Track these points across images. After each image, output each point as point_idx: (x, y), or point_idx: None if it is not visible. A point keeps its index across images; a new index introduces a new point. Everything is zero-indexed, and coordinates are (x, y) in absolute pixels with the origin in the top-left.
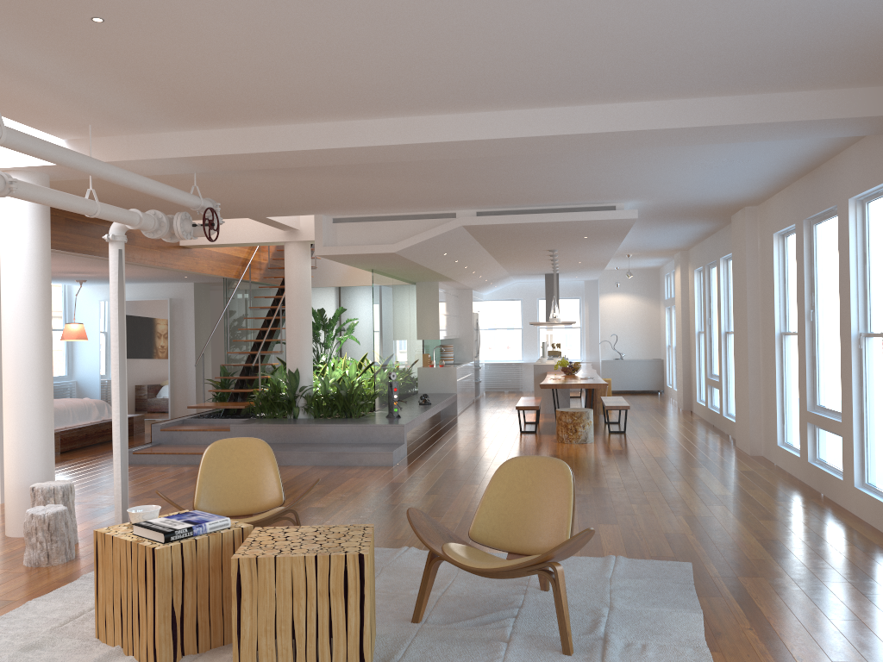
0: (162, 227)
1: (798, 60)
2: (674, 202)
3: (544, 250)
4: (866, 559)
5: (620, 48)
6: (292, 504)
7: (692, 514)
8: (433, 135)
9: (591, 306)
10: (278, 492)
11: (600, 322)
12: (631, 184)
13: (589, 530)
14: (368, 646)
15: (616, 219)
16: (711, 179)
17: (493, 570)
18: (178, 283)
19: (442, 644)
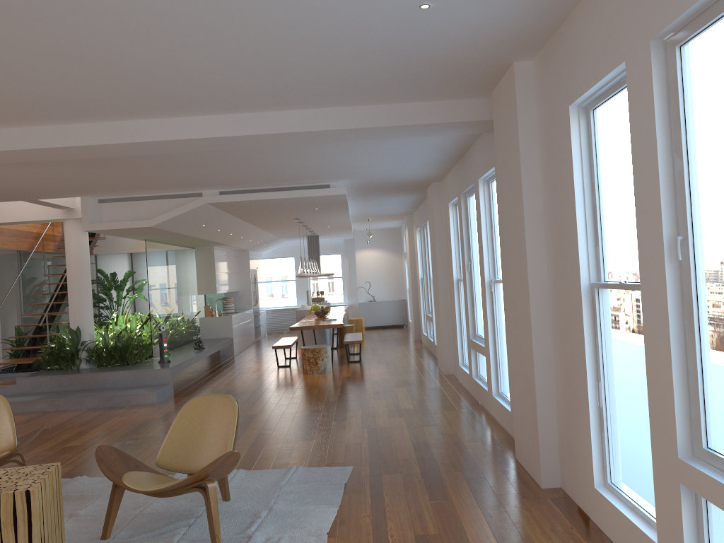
0: None
1: (401, 81)
2: (375, 181)
3: (291, 218)
4: (482, 452)
5: (258, 72)
6: (15, 449)
7: (376, 426)
8: (138, 136)
9: (350, 259)
10: (12, 439)
11: (357, 272)
12: (331, 168)
13: (231, 452)
14: None
15: (330, 195)
16: (391, 164)
17: (155, 491)
18: None
19: None
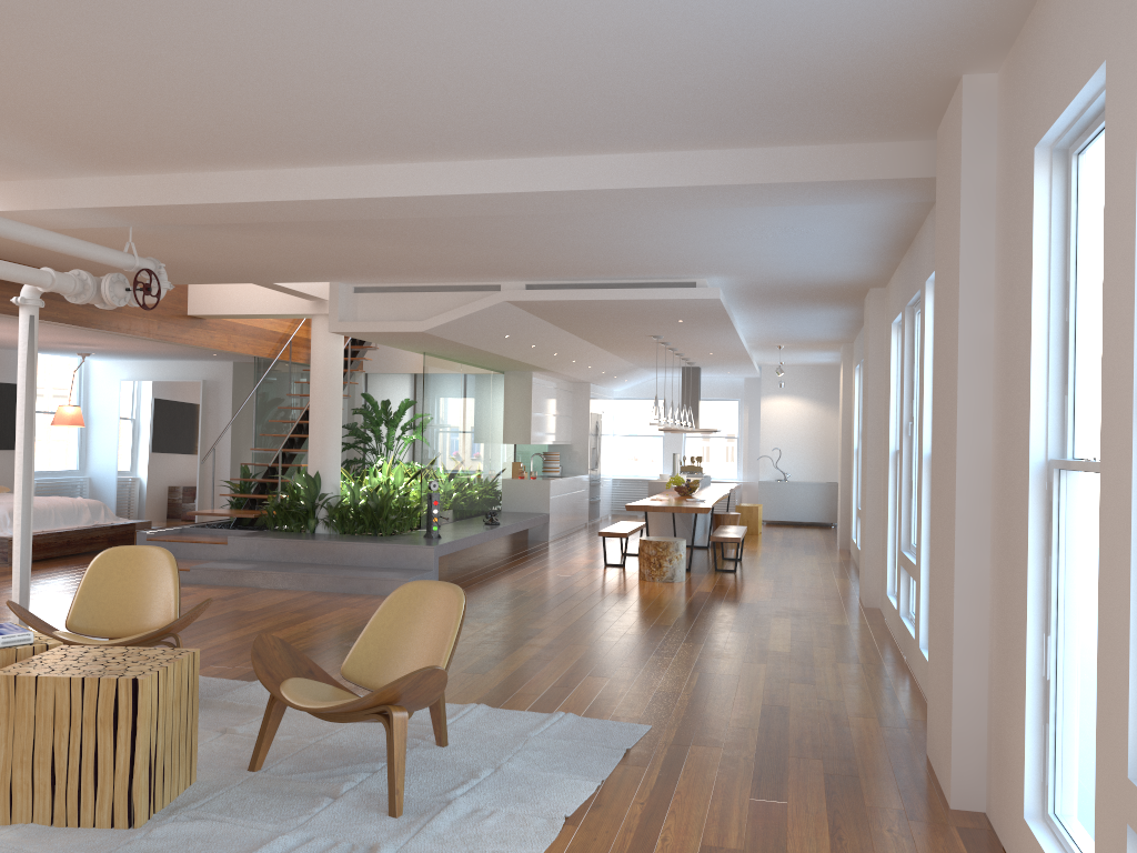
0: (87, 290)
1: (772, 108)
2: (772, 280)
3: (646, 336)
4: (873, 735)
5: (535, 90)
6: (166, 626)
7: (715, 671)
8: (378, 189)
9: (753, 411)
10: (173, 613)
11: (761, 432)
12: (692, 255)
13: (429, 668)
14: (139, 787)
15: (694, 299)
16: (790, 252)
17: (317, 710)
18: (214, 361)
19: (261, 796)
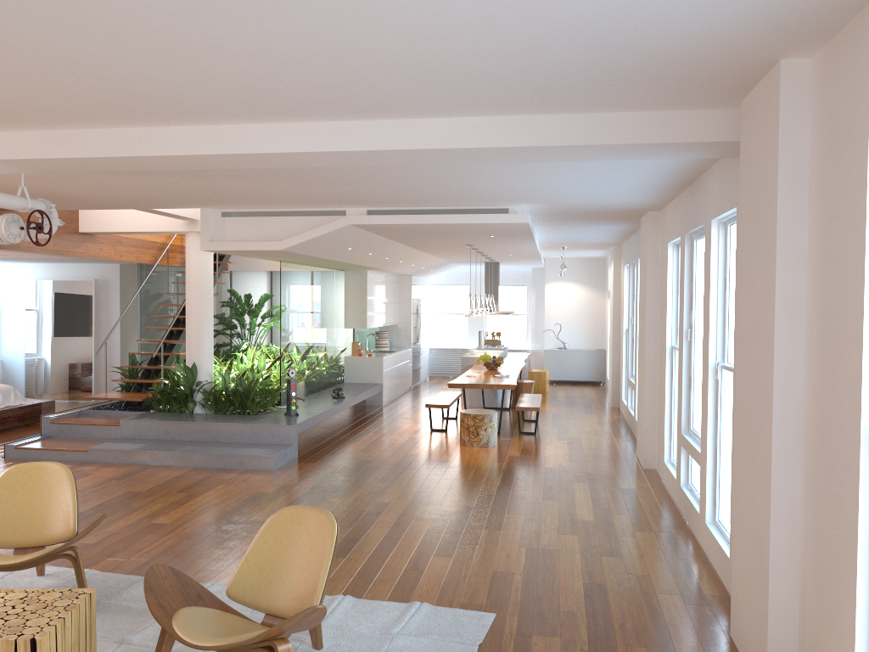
0: None
1: (604, 83)
2: (570, 207)
3: (461, 244)
4: (681, 615)
5: (394, 67)
6: (66, 544)
7: (538, 545)
8: (245, 146)
9: (538, 294)
10: (72, 523)
11: (545, 311)
12: (509, 190)
13: (311, 609)
14: None
15: (507, 223)
16: (591, 188)
17: (208, 648)
18: (103, 263)
19: None
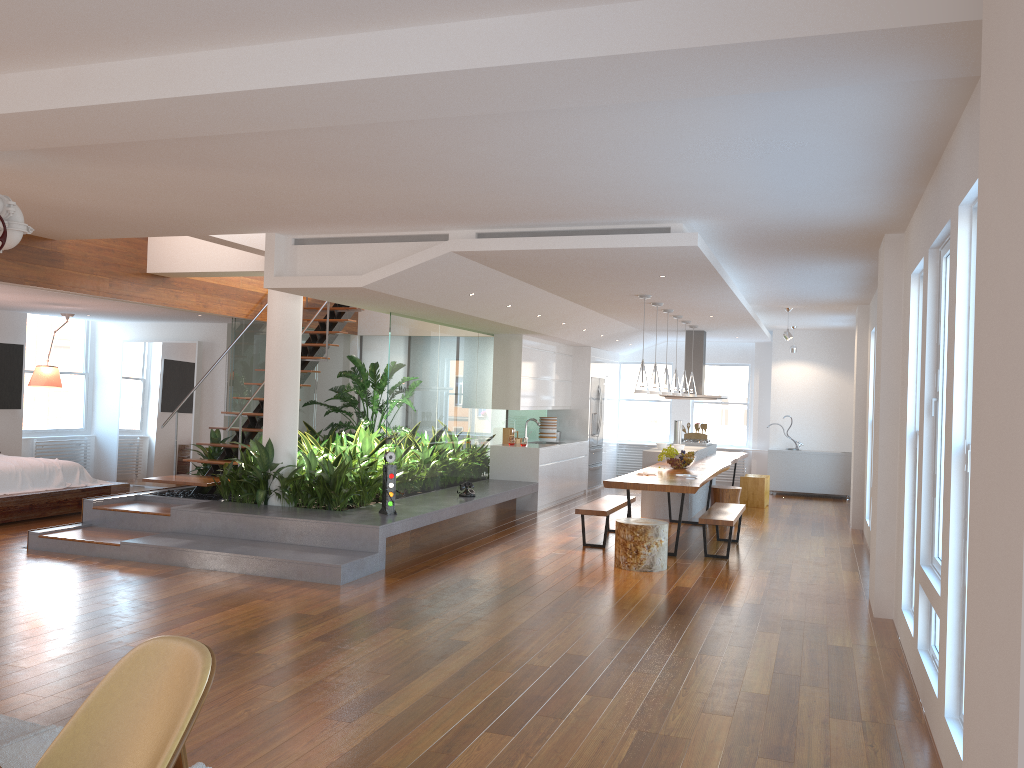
0: None
1: None
2: (762, 224)
3: (632, 295)
4: None
5: None
6: None
7: (660, 729)
8: (195, 84)
9: (763, 376)
10: None
11: (771, 399)
12: (654, 188)
13: None
14: None
15: (667, 246)
16: (777, 181)
17: None
18: (210, 323)
19: None
